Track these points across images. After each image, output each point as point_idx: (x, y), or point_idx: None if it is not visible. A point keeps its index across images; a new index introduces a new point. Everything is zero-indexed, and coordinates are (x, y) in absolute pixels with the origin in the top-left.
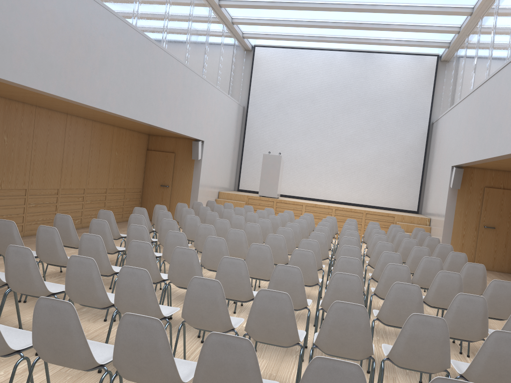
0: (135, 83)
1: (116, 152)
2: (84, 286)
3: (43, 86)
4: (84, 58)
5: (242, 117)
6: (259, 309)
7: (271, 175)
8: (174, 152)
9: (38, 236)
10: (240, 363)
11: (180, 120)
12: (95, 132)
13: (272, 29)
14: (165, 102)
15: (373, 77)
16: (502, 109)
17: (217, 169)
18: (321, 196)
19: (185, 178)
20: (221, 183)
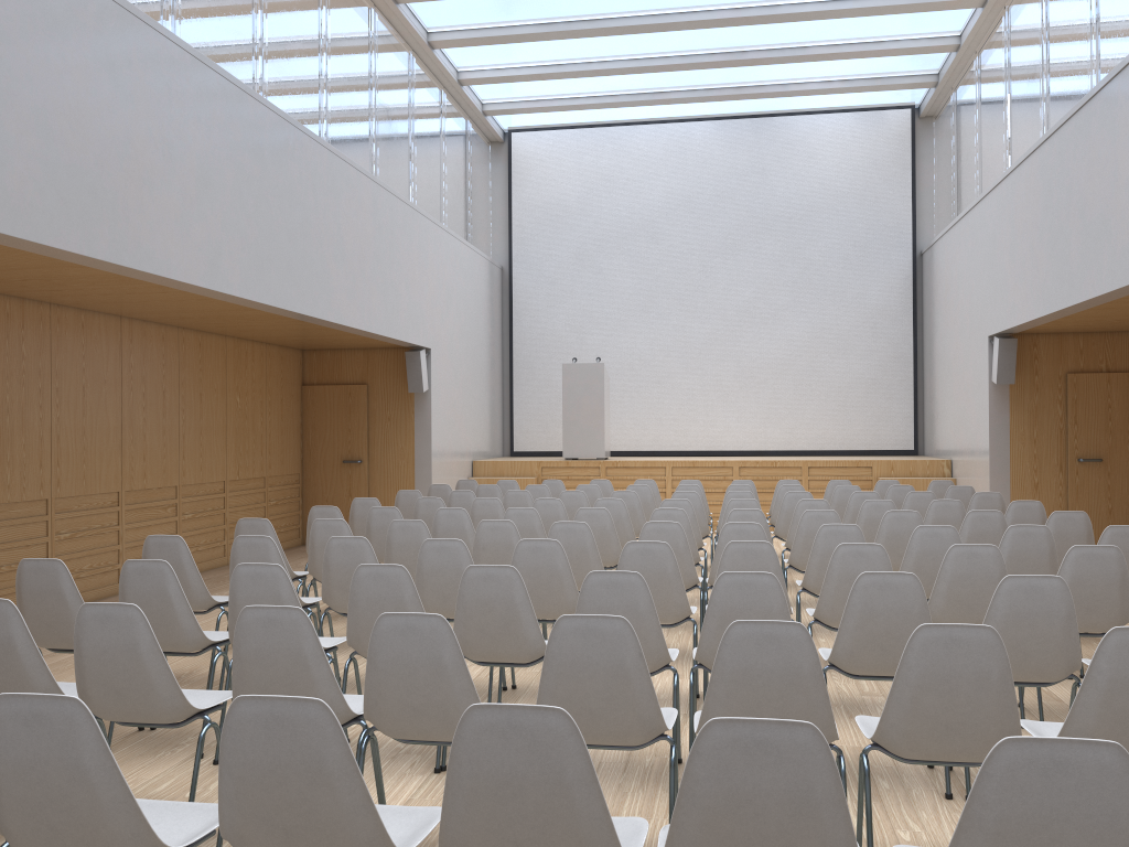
0: (277, 225)
1: (236, 395)
2: (283, 679)
3: (81, 243)
4: (162, 174)
5: (502, 290)
6: (735, 672)
7: (587, 409)
8: (365, 383)
9: (124, 588)
10: (797, 788)
11: (377, 305)
12: (187, 355)
13: (548, 88)
14: (343, 266)
15: (778, 169)
16: (1105, 189)
17: (465, 411)
18: (699, 444)
19: (397, 438)
20: (476, 441)
